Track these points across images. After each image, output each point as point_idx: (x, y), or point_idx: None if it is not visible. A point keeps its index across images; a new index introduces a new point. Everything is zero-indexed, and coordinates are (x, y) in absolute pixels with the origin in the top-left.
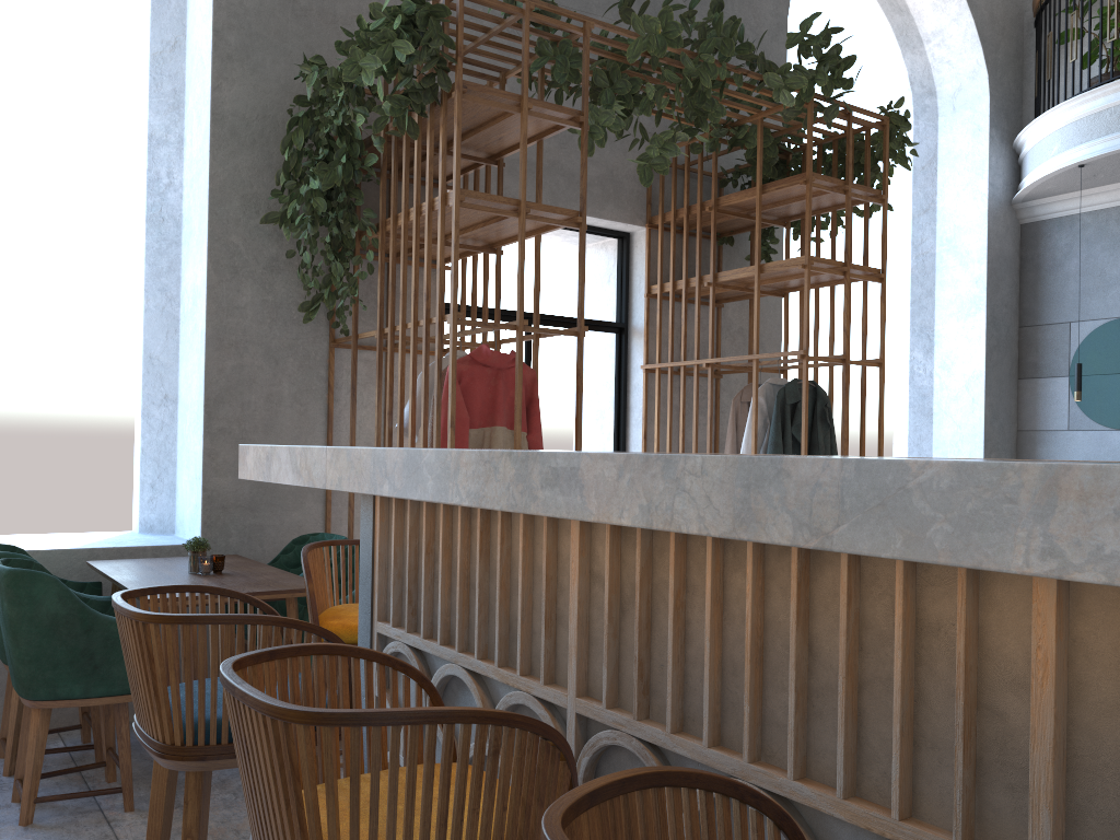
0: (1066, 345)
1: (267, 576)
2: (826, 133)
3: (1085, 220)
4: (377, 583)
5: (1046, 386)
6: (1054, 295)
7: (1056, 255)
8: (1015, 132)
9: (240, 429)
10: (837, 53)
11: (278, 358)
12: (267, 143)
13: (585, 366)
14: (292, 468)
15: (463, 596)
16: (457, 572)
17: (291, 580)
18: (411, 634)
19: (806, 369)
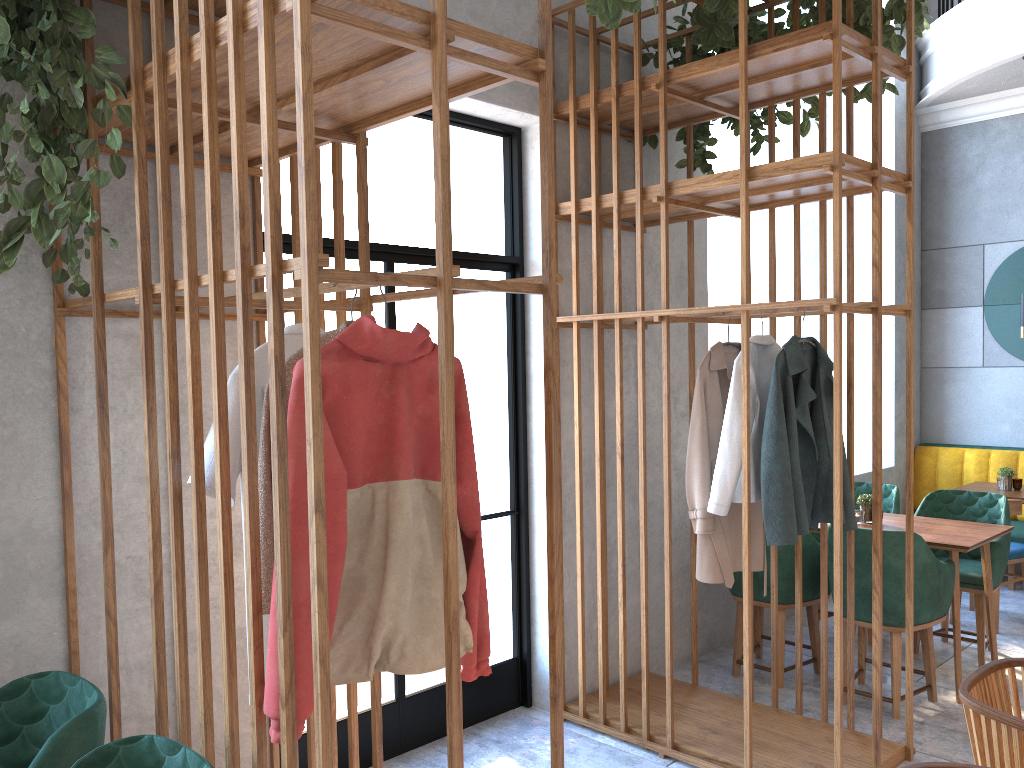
0: (980, 270)
1: None
2: None
3: (1001, 126)
4: None
5: (955, 317)
6: (964, 214)
7: (965, 167)
8: None
9: None
10: None
11: None
12: None
13: (458, 317)
14: None
15: None
16: None
17: None
18: None
19: (840, 326)
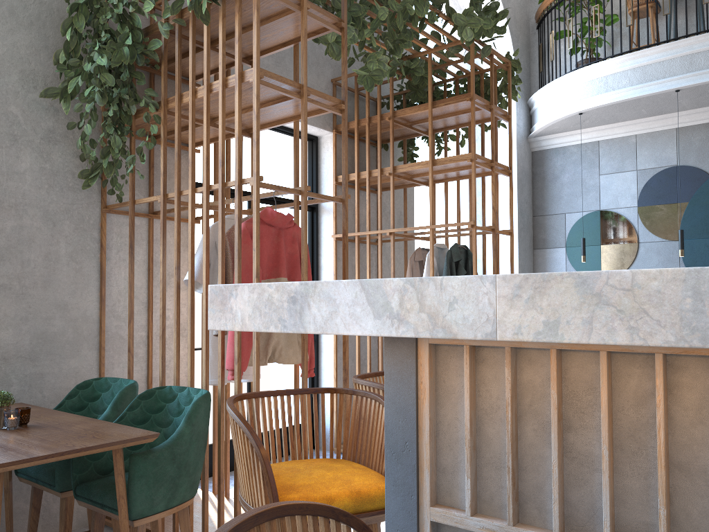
0: (563, 227)
1: (80, 426)
2: (465, 71)
3: (572, 150)
4: (429, 457)
5: (551, 253)
6: (555, 196)
7: (555, 171)
8: (527, 94)
9: (20, 285)
10: (496, 6)
11: (55, 220)
12: (43, 27)
13: None
14: (374, 312)
15: (666, 482)
16: (659, 449)
17: (110, 428)
18: (526, 530)
19: (475, 235)
